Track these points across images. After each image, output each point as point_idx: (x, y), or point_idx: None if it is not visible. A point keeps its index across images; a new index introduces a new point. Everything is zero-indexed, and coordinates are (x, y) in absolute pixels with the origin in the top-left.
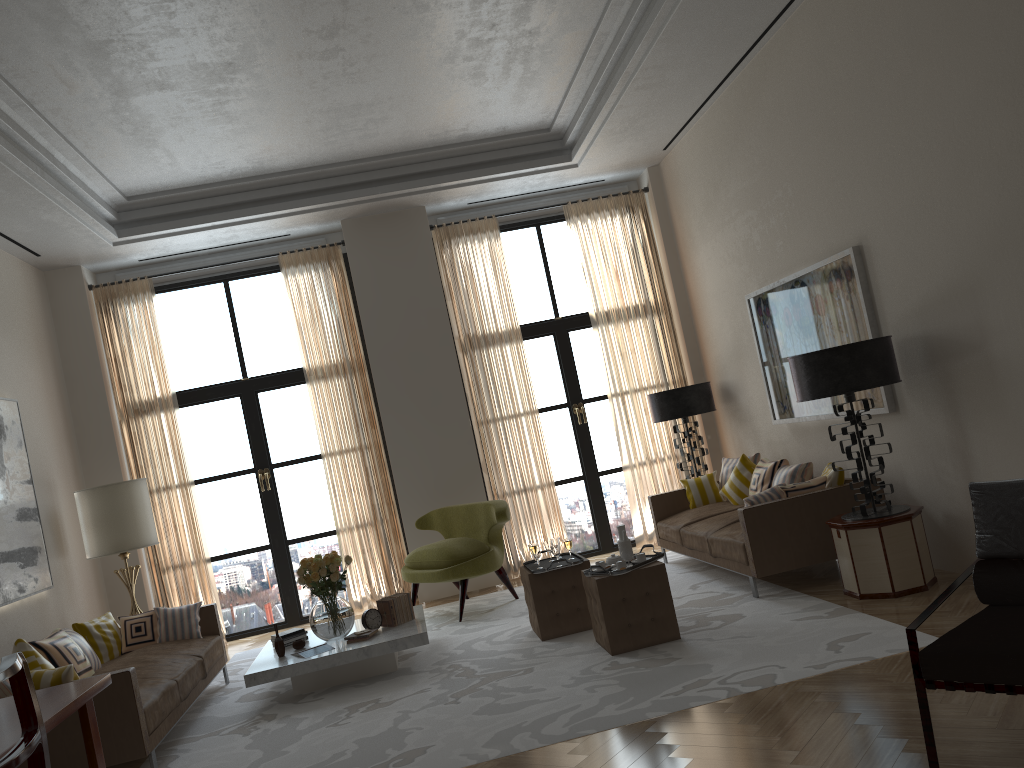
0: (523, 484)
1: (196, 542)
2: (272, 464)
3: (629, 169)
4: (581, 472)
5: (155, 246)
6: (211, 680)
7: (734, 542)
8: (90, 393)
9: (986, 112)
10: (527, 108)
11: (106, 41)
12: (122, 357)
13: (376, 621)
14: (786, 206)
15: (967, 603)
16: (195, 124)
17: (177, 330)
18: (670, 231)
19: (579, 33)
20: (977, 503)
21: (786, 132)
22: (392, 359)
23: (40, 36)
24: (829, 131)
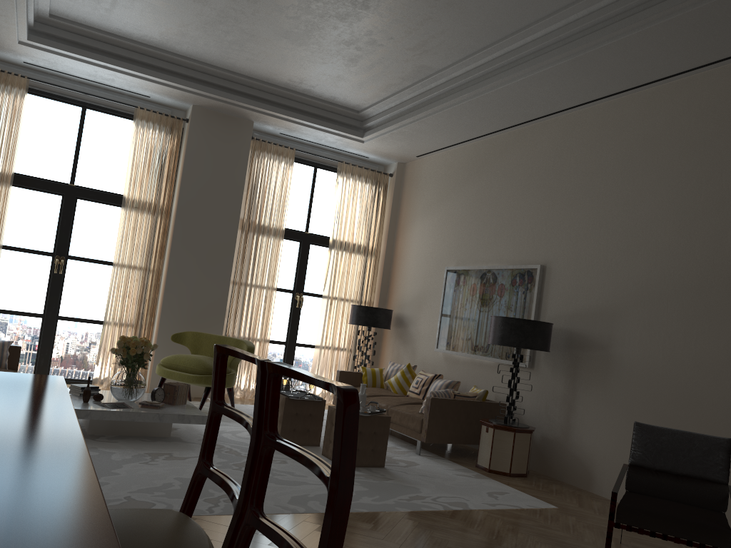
0: (249, 334)
1: None
2: (68, 255)
3: (388, 158)
4: (285, 339)
5: (48, 59)
6: None
7: (414, 416)
8: None
9: (660, 224)
10: (359, 93)
11: None
12: None
13: (161, 397)
14: (498, 225)
15: (555, 490)
16: None
17: (31, 126)
18: (397, 207)
19: (429, 68)
20: (637, 433)
21: (517, 182)
22: (193, 215)
23: None
24: (549, 194)
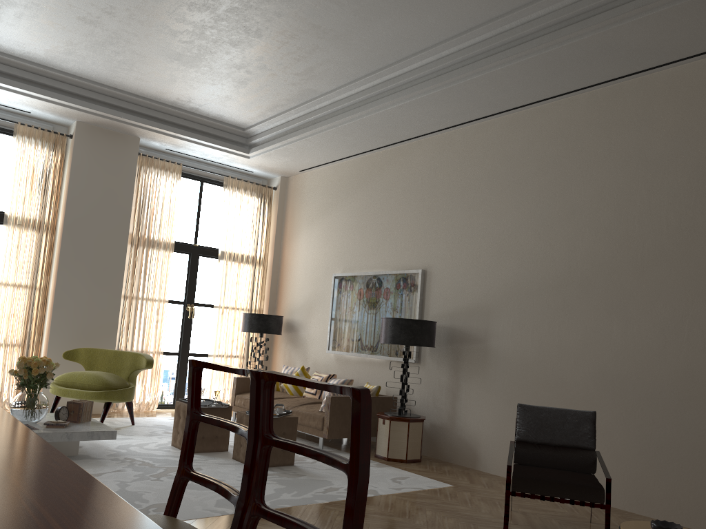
0: (142, 347)
1: None
2: None
3: (272, 172)
4: (178, 350)
5: None
6: None
7: (315, 415)
8: None
9: (523, 231)
10: (246, 112)
11: None
12: None
13: (65, 416)
14: (381, 234)
15: (447, 471)
16: (43, 14)
17: None
18: (282, 218)
19: (314, 91)
20: (520, 413)
21: (396, 195)
22: (81, 231)
23: None
24: (426, 206)
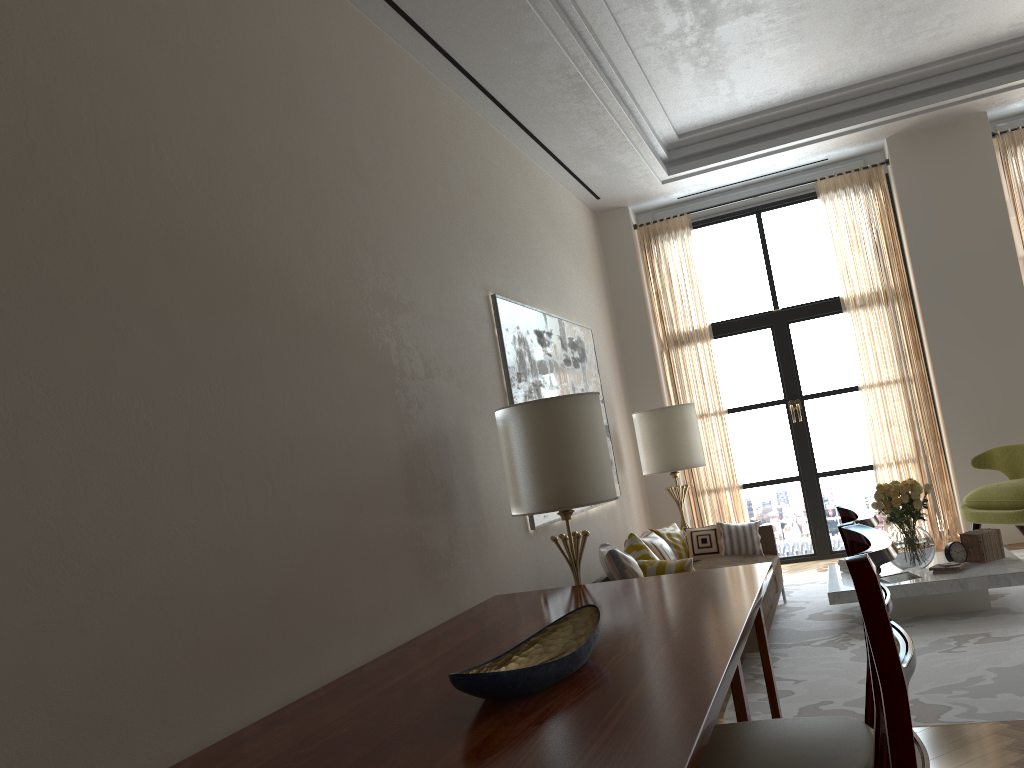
0: None
1: (730, 468)
2: (802, 396)
3: None
4: None
5: (697, 182)
6: (778, 596)
7: None
8: (635, 325)
9: None
10: None
11: None
12: (662, 291)
13: (961, 555)
14: None
15: None
16: (766, 48)
17: (710, 264)
18: None
19: None
20: None
21: None
22: (942, 284)
23: None
24: None
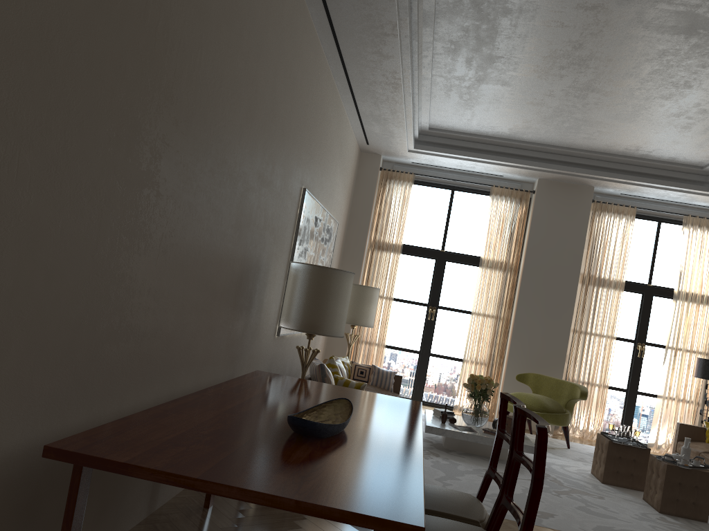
0: (587, 379)
1: (383, 333)
2: (438, 306)
3: None
4: (626, 387)
5: (427, 158)
6: None
7: None
8: (359, 228)
9: None
10: (699, 152)
11: (499, 56)
12: (382, 214)
13: None
14: None
15: None
16: (501, 105)
17: (415, 208)
18: None
19: None
20: None
21: None
22: (537, 272)
23: (470, 46)
24: None
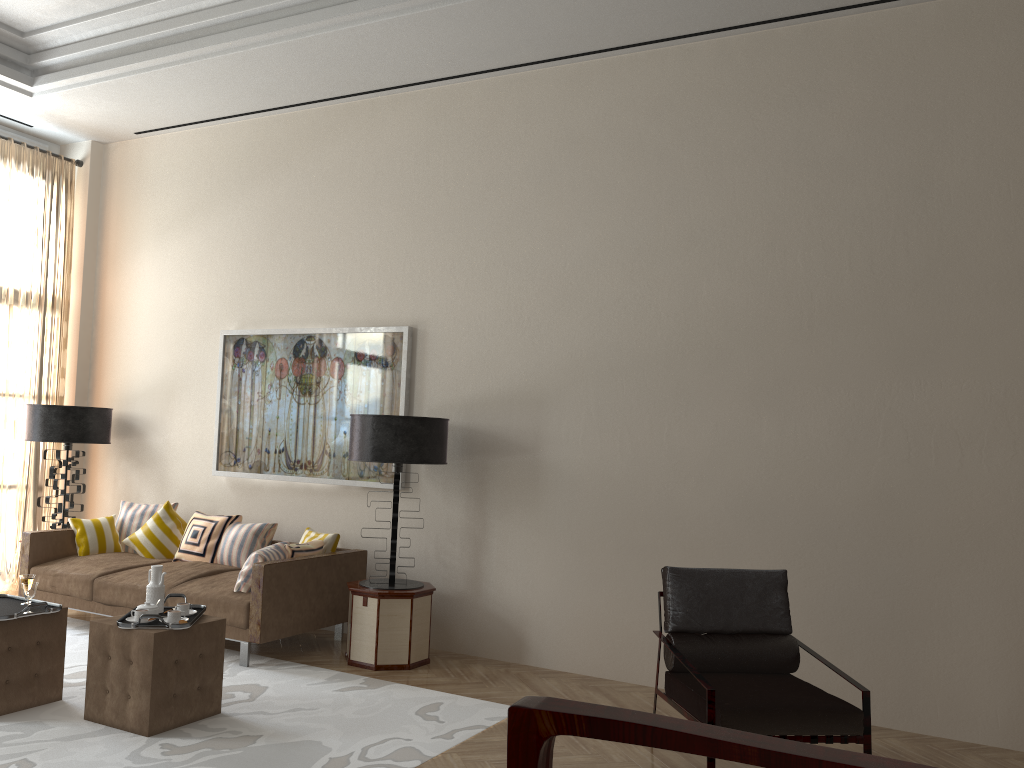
0: None
1: None
2: None
3: (74, 131)
4: None
5: None
6: None
7: (228, 601)
8: None
9: (603, 267)
10: None
11: None
12: None
13: None
14: (320, 260)
15: (486, 675)
16: None
17: None
18: (97, 223)
19: None
20: (674, 584)
21: (350, 192)
22: None
23: None
24: (413, 214)
